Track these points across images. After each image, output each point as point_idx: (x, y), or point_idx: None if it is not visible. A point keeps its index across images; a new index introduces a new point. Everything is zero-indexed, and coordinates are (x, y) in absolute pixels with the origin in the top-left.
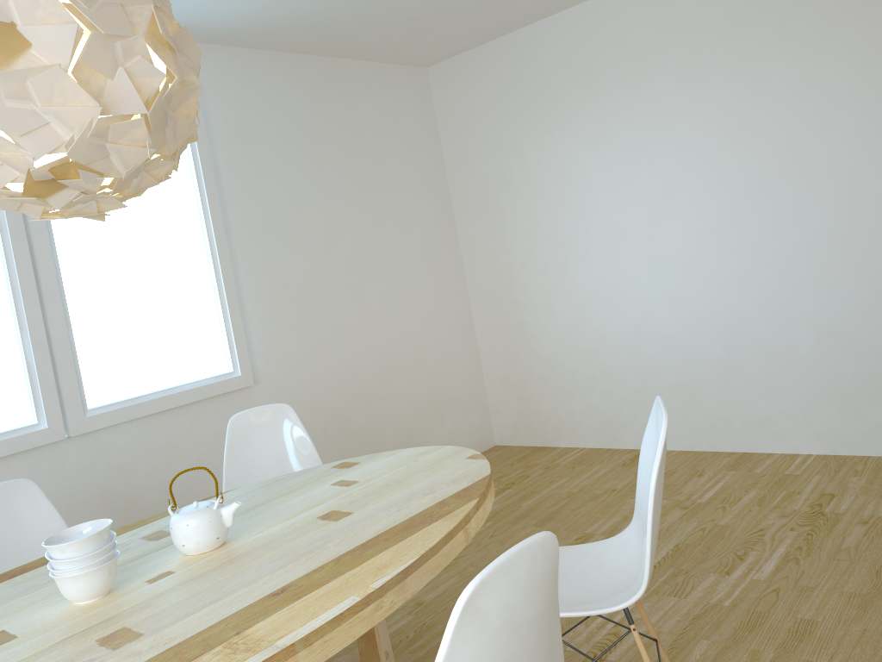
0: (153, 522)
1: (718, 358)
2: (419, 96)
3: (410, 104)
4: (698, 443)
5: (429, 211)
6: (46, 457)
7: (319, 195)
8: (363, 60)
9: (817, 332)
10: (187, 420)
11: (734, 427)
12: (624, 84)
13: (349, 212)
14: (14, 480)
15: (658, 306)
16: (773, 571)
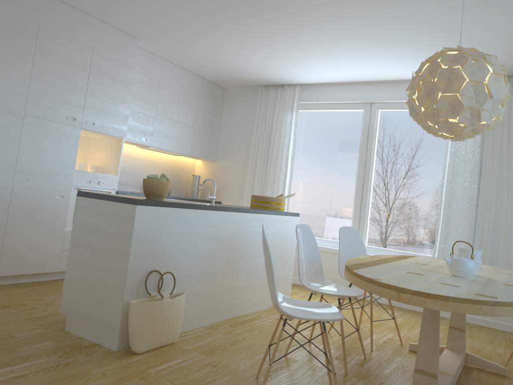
0: None
1: None
2: None
3: None
4: None
5: None
6: None
7: None
8: None
9: None
10: None
11: None
12: None
13: None
14: None
15: None
16: None
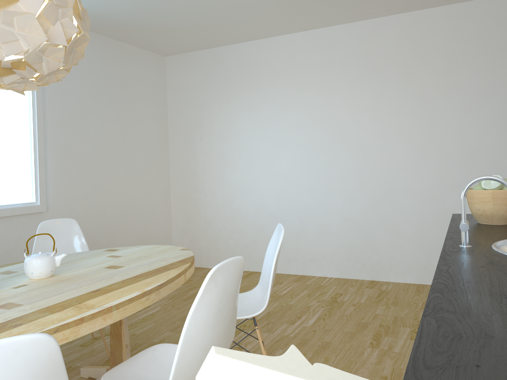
0: (1, 268)
1: (295, 226)
2: (159, 70)
3: (154, 74)
4: (280, 269)
5: (156, 132)
6: None
7: (98, 112)
8: (133, 45)
9: (342, 217)
10: (3, 226)
11: (298, 262)
12: (268, 85)
13: (113, 125)
14: None
15: (269, 197)
16: (313, 323)
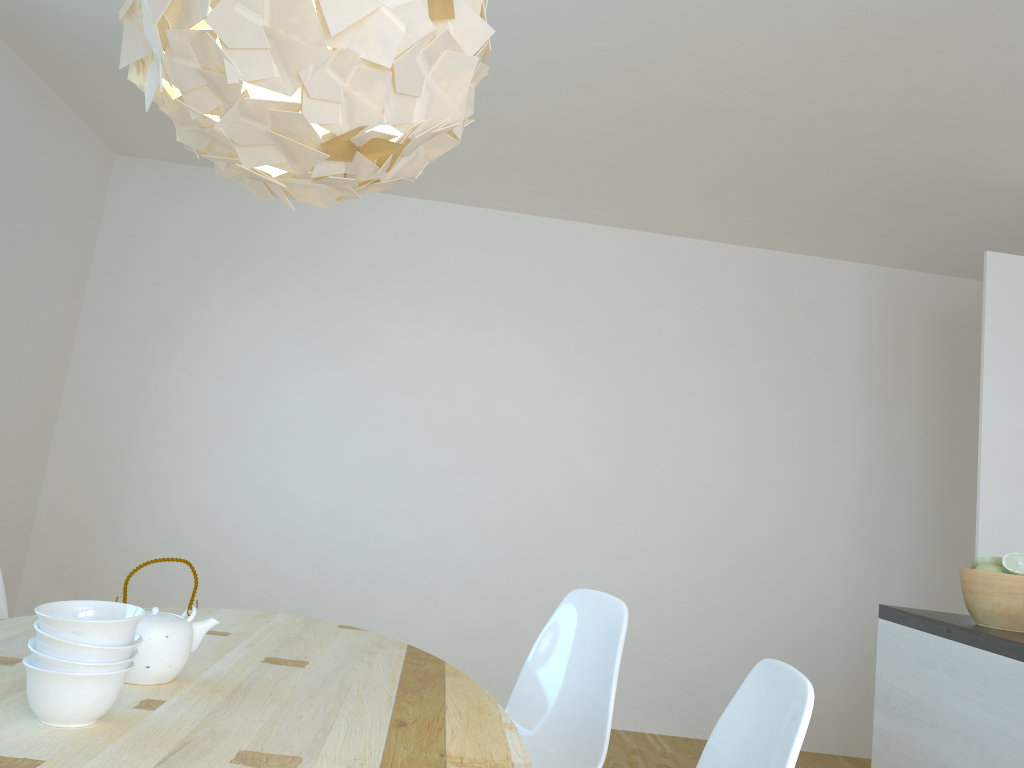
0: None
1: (359, 589)
2: (99, 180)
3: (88, 185)
4: None
5: (57, 320)
6: None
7: None
8: (71, 108)
9: (463, 581)
10: None
11: None
12: (356, 283)
13: None
14: None
15: (311, 519)
16: None
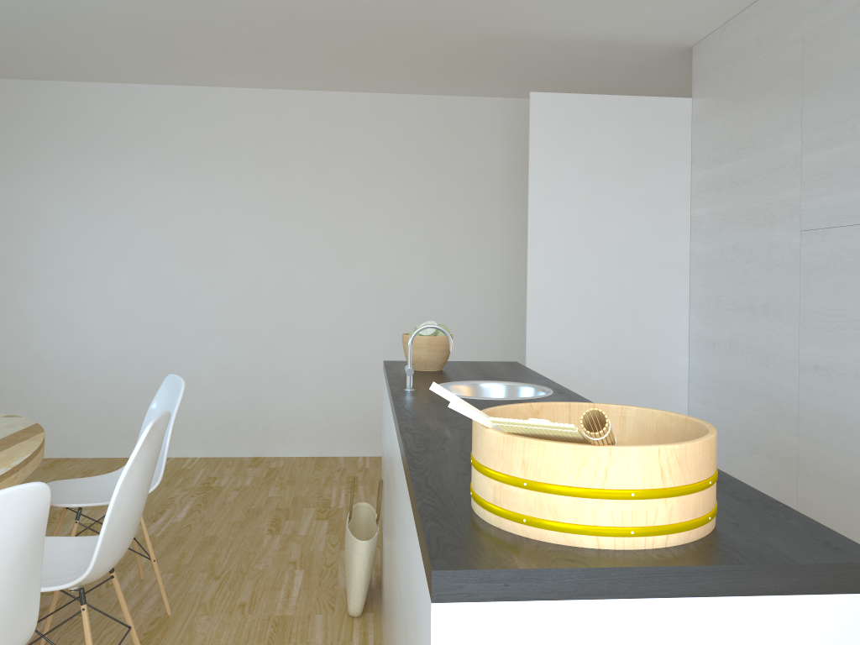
0: None
1: (141, 383)
2: None
3: None
4: (110, 451)
5: None
6: None
7: None
8: None
9: (217, 368)
10: None
11: None
12: (107, 157)
13: None
14: None
15: (99, 337)
16: (185, 517)
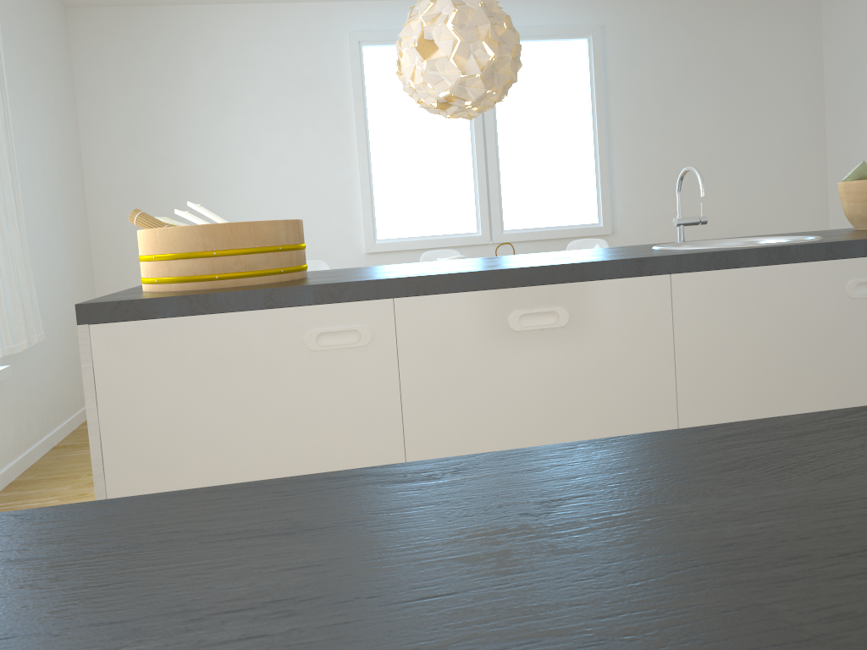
0: None
1: None
2: (806, 17)
3: (793, 26)
4: None
5: (796, 119)
6: (479, 252)
7: (687, 104)
8: None
9: None
10: (562, 248)
11: None
12: None
13: (712, 118)
14: (450, 250)
15: None
16: None
